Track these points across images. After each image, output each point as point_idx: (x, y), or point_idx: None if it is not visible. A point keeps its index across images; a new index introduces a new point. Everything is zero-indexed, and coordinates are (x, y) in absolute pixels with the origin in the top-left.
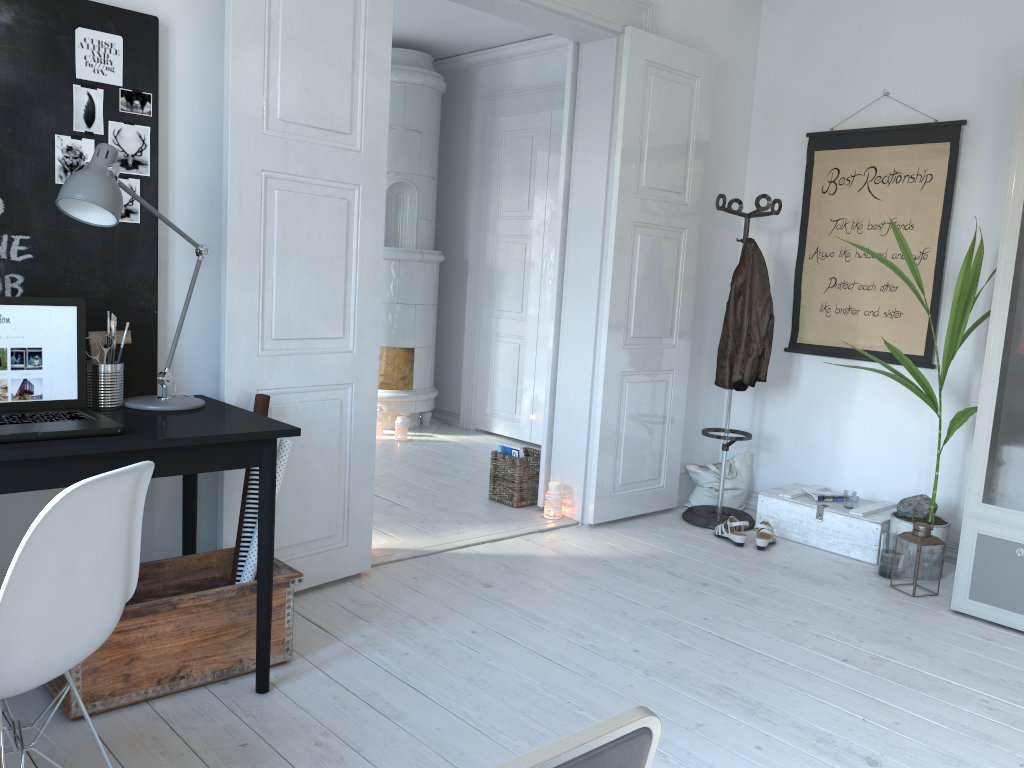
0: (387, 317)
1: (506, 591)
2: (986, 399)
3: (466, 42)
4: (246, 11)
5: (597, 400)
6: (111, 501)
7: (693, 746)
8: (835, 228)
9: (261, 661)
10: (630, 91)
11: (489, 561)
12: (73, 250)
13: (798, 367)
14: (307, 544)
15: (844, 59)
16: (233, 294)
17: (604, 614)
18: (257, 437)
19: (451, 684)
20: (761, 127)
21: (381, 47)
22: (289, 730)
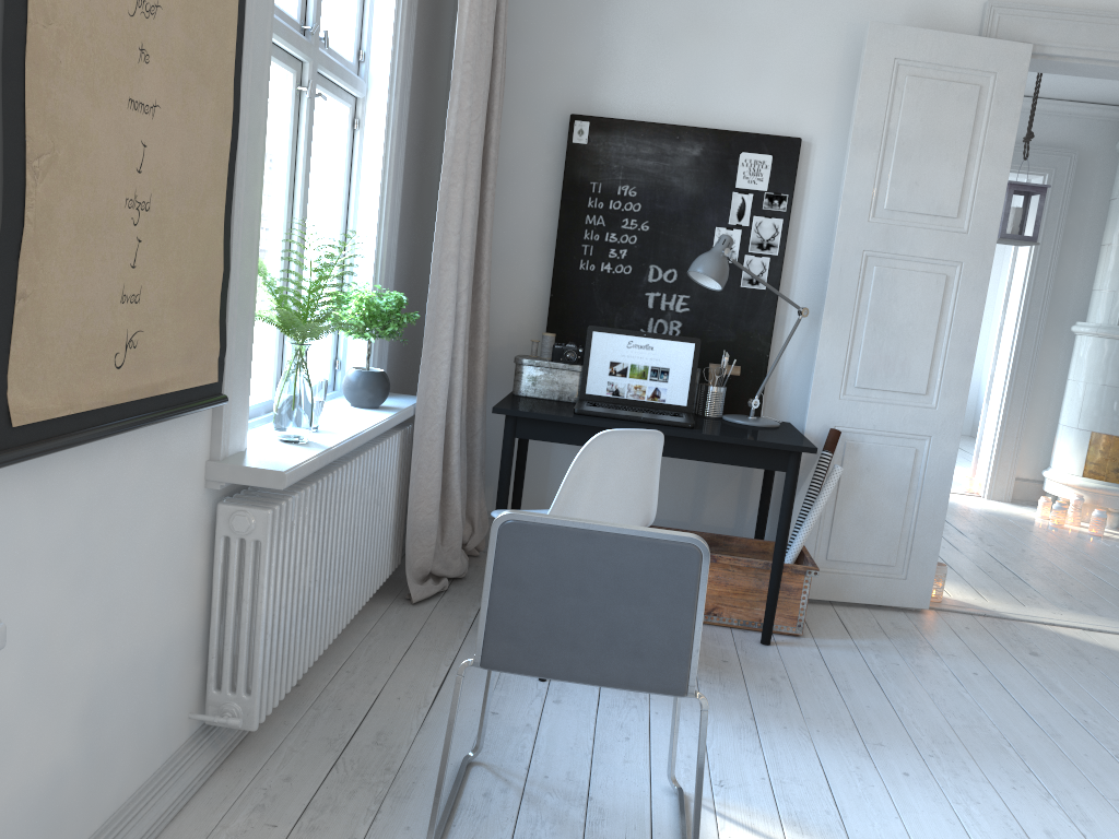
0: (1107, 401)
1: (1048, 663)
2: None
3: None
4: (865, 126)
5: None
6: (630, 448)
7: (1089, 805)
8: None
9: (766, 619)
10: None
11: (1061, 640)
12: (715, 307)
13: None
14: (864, 565)
15: None
16: (823, 347)
17: None
18: (780, 447)
19: (911, 691)
20: None
21: (1003, 139)
22: (760, 666)
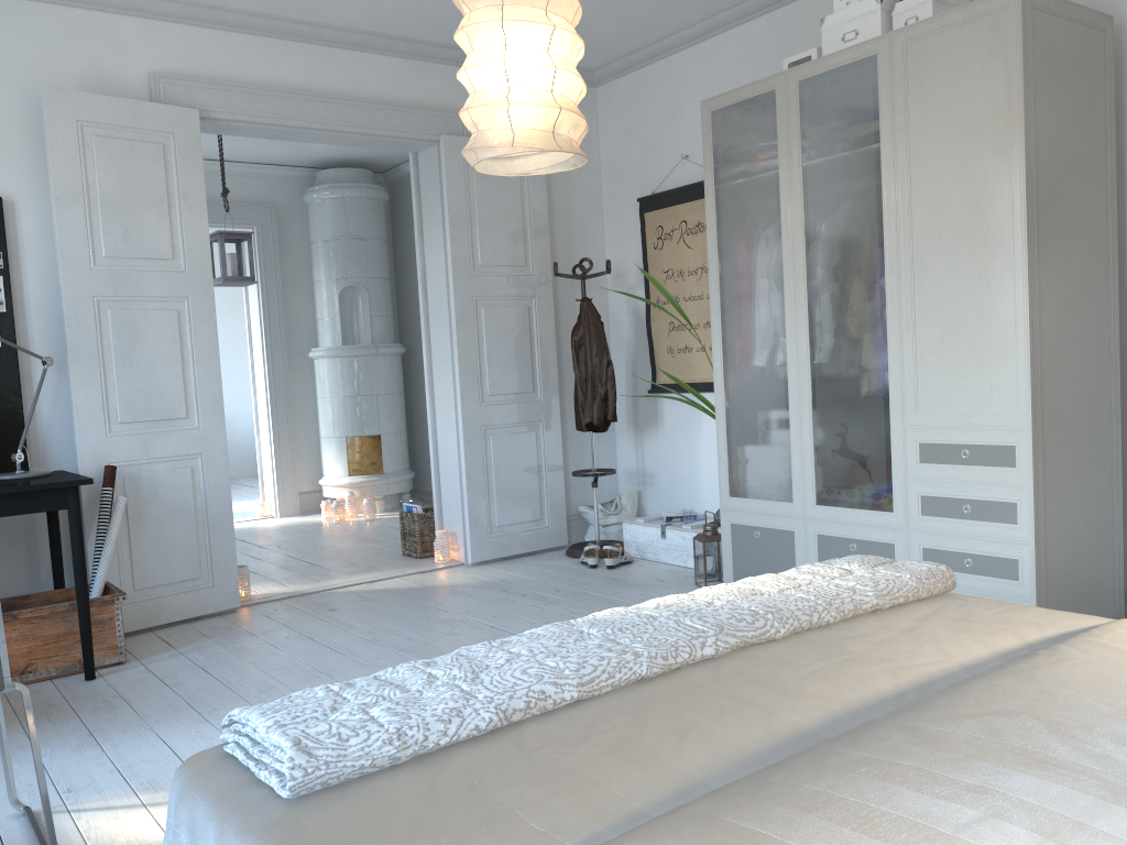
0: (351, 409)
1: (344, 612)
2: (719, 407)
3: (395, 154)
4: (65, 182)
5: (461, 453)
6: None
7: None
8: (667, 278)
9: (85, 655)
10: (451, 188)
11: (352, 595)
12: None
13: (661, 406)
14: (173, 585)
15: (655, 131)
16: (78, 391)
17: (410, 619)
18: (56, 486)
19: (236, 666)
20: (609, 197)
21: (195, 189)
22: (90, 696)
